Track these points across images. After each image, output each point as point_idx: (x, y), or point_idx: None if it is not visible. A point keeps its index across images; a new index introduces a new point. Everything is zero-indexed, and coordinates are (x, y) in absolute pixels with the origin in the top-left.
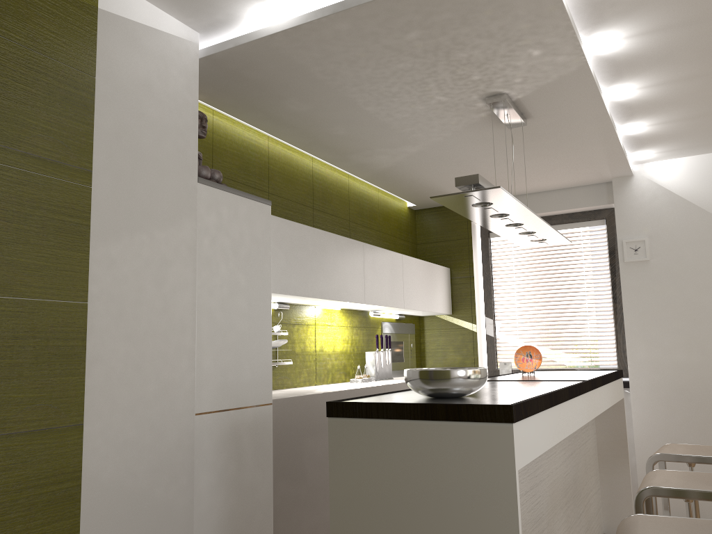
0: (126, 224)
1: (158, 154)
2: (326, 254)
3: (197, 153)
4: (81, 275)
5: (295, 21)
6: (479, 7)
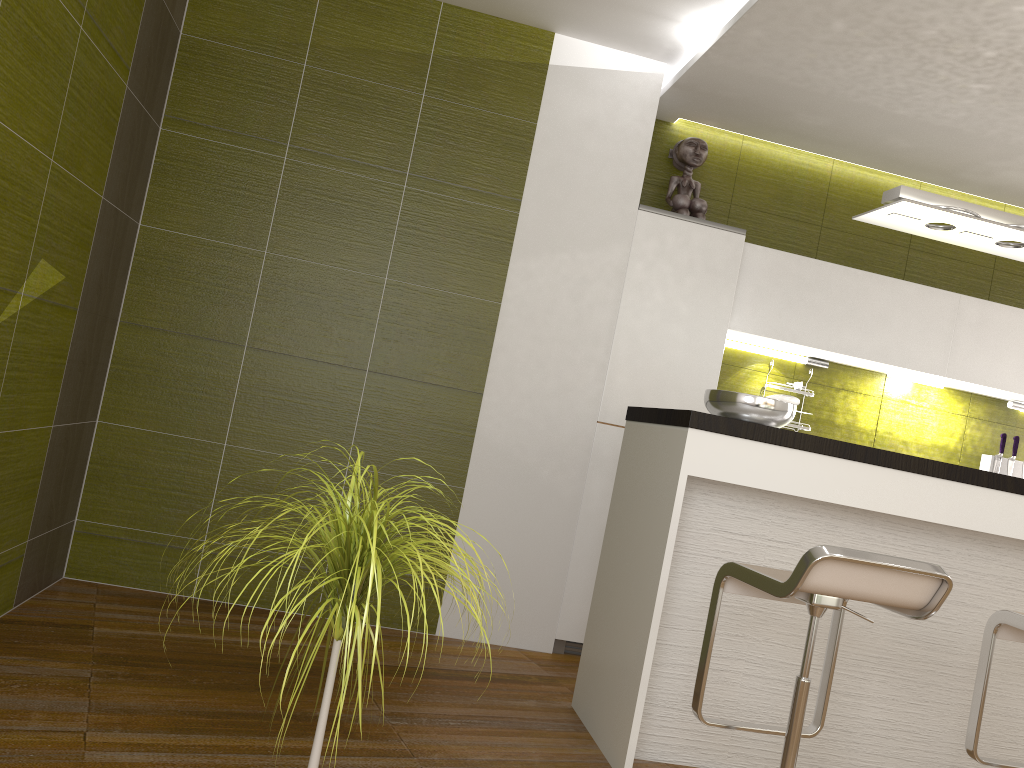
0: (548, 245)
1: (593, 184)
2: (867, 301)
3: (641, 181)
4: (498, 281)
5: (715, 37)
6: None
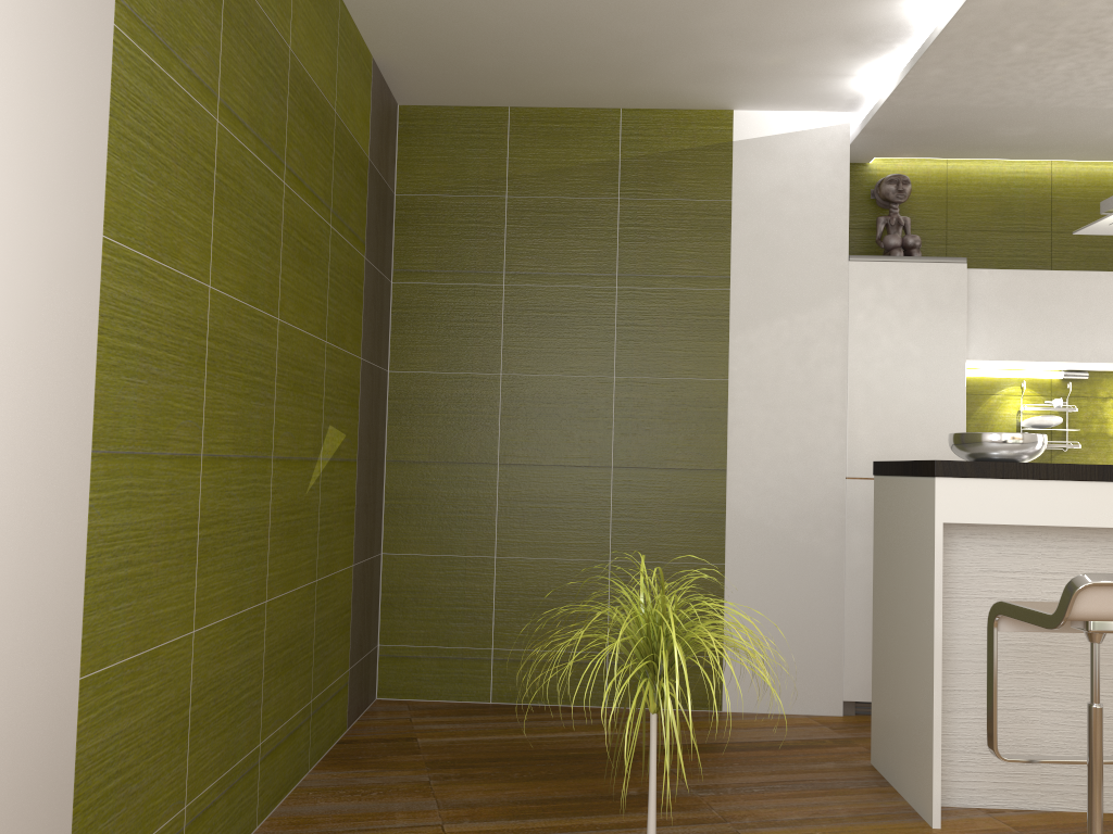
0: (764, 314)
1: (798, 246)
2: None
3: (847, 232)
4: (721, 359)
5: (894, 83)
6: (1043, 7)
